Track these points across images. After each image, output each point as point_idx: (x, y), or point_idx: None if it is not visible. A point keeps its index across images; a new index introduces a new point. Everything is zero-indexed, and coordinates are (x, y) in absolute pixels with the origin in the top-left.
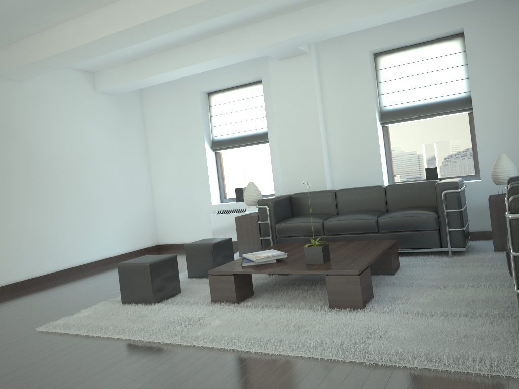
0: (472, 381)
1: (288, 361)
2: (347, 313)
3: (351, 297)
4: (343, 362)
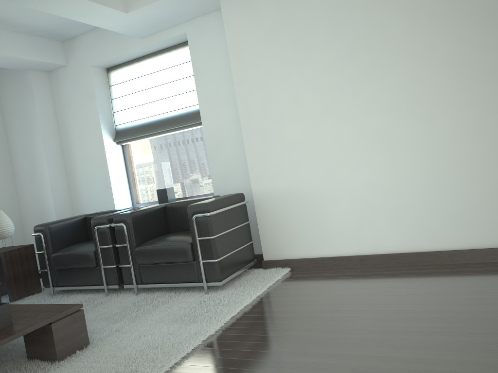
0: (254, 307)
1: (180, 370)
2: (89, 351)
3: (79, 336)
4: (201, 345)
